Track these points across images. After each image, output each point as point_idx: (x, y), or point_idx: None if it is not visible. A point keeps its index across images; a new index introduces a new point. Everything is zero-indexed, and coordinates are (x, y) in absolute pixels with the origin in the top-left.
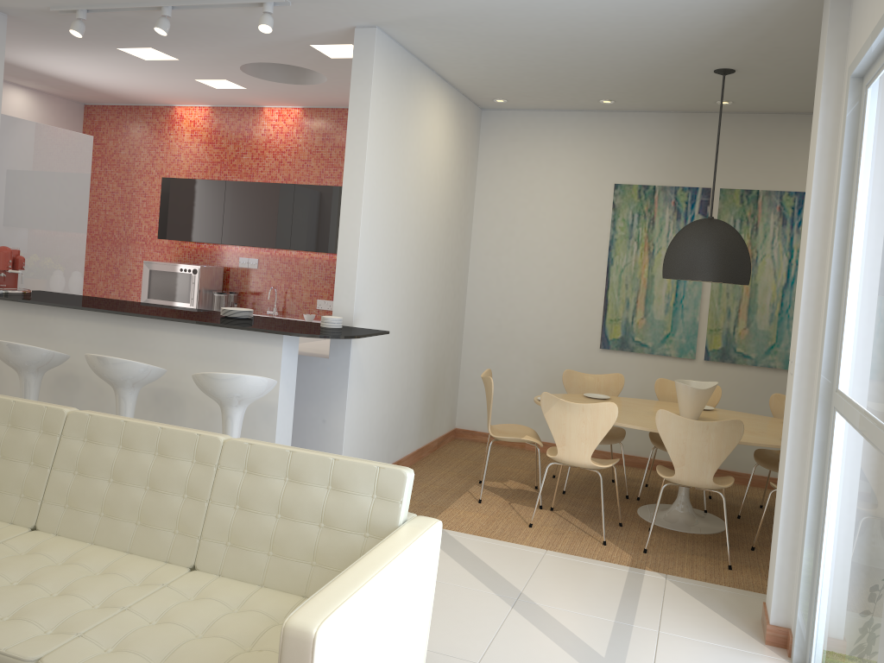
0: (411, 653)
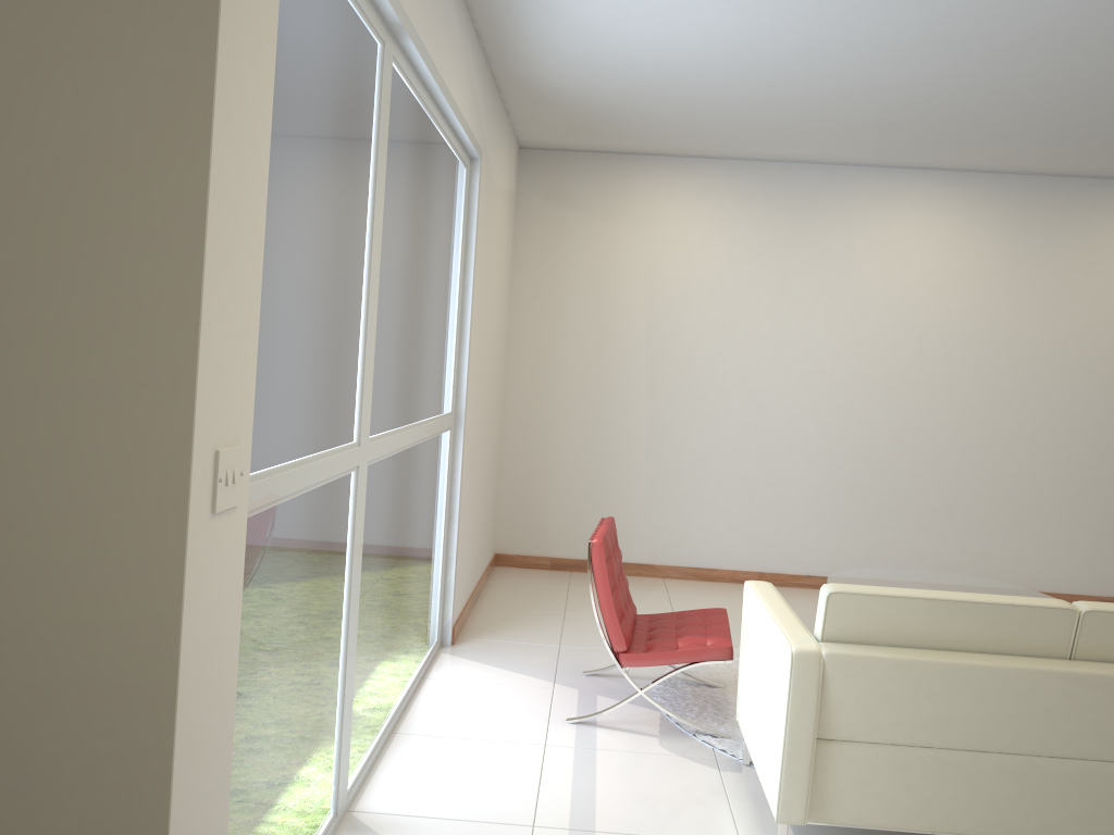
0: (769, 746)
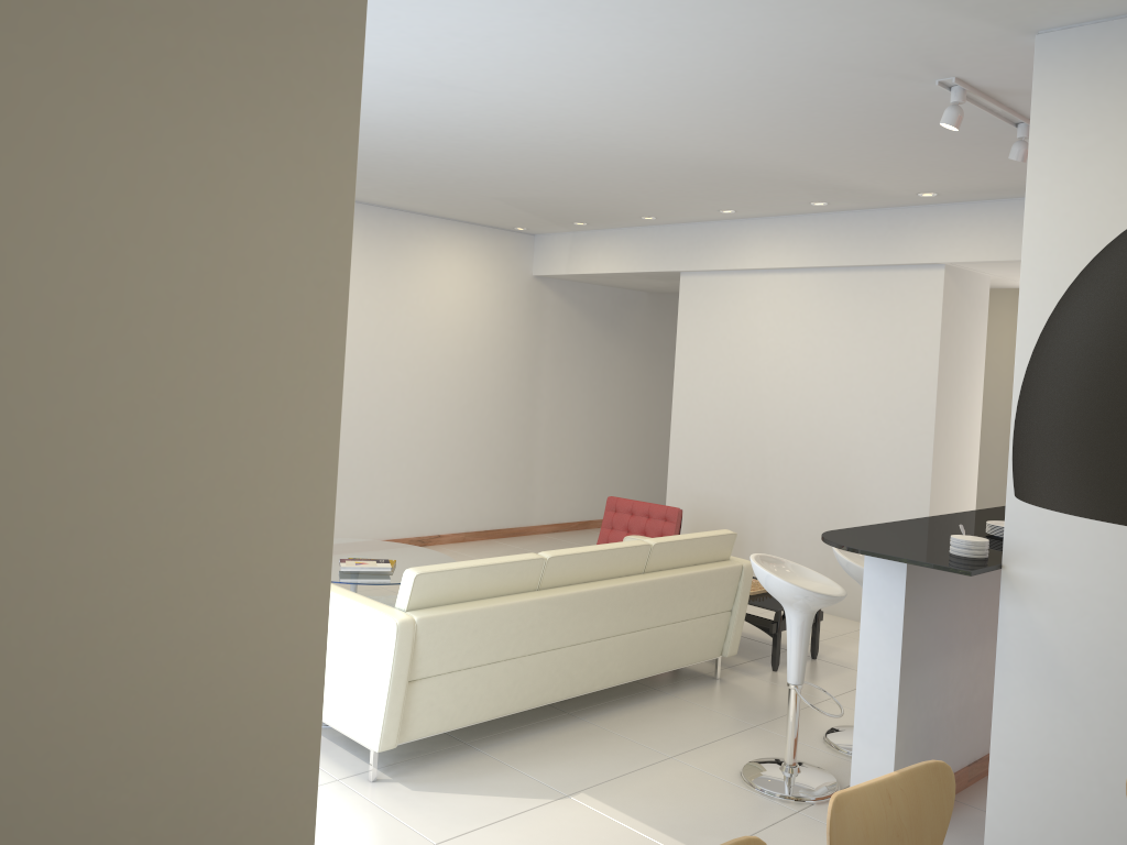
0: (359, 699)
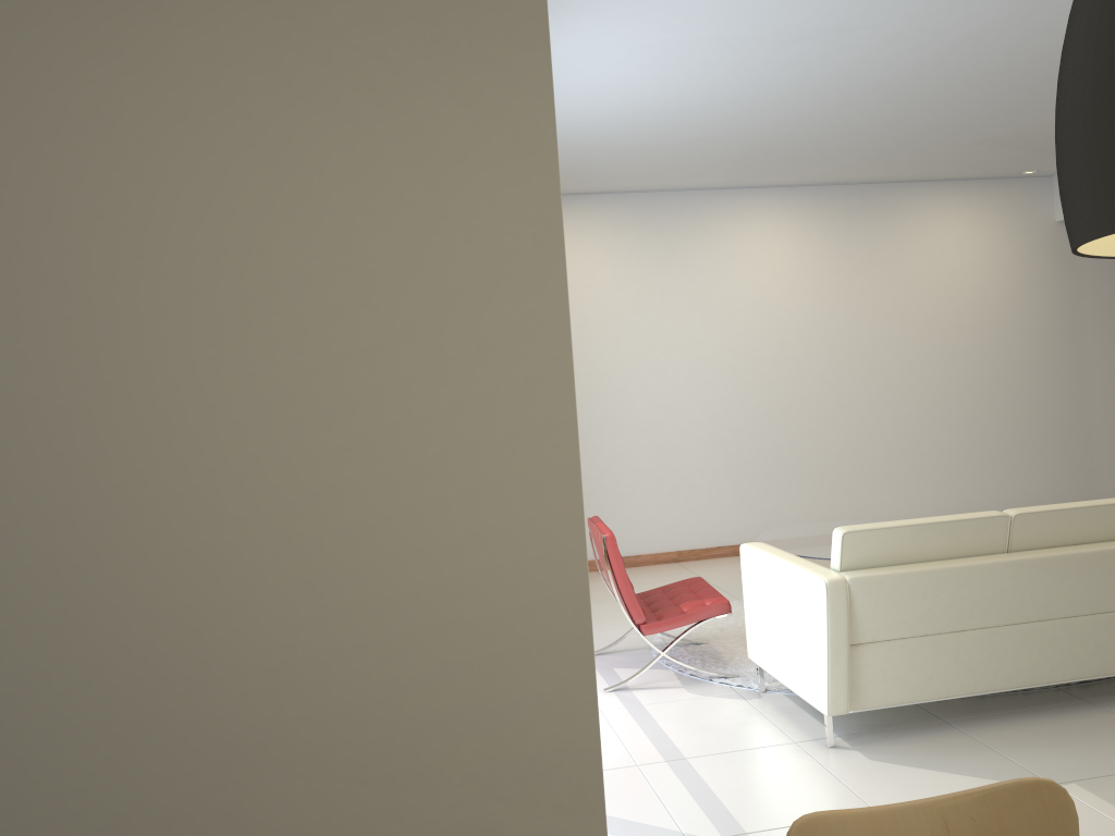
0: (806, 662)
